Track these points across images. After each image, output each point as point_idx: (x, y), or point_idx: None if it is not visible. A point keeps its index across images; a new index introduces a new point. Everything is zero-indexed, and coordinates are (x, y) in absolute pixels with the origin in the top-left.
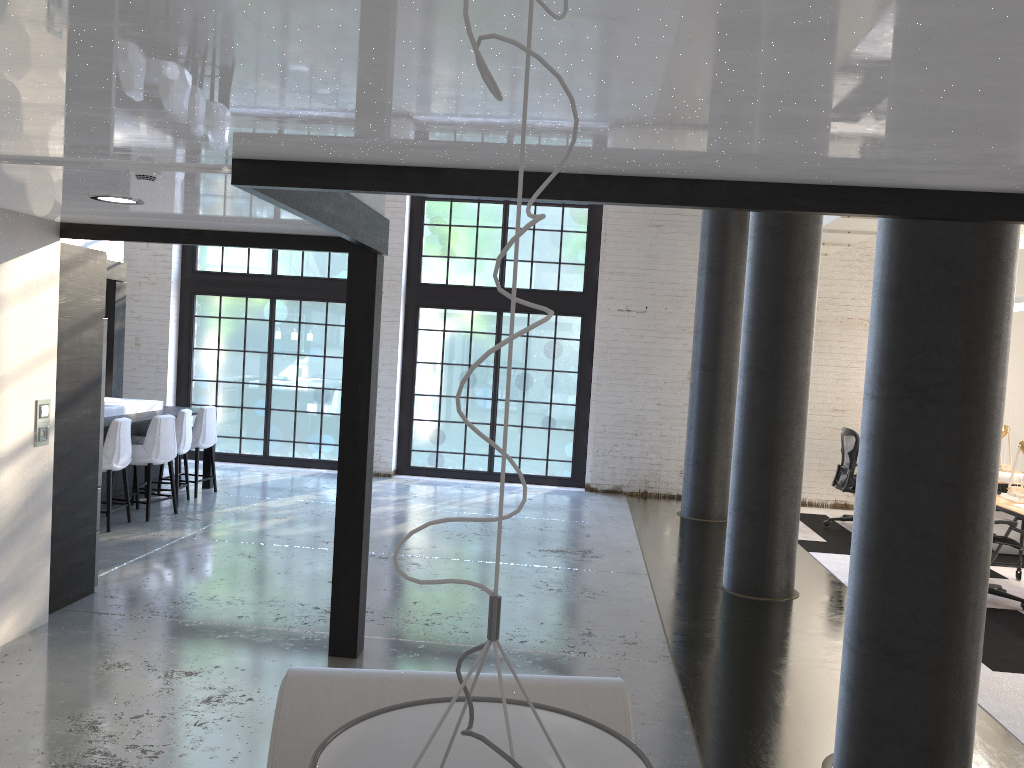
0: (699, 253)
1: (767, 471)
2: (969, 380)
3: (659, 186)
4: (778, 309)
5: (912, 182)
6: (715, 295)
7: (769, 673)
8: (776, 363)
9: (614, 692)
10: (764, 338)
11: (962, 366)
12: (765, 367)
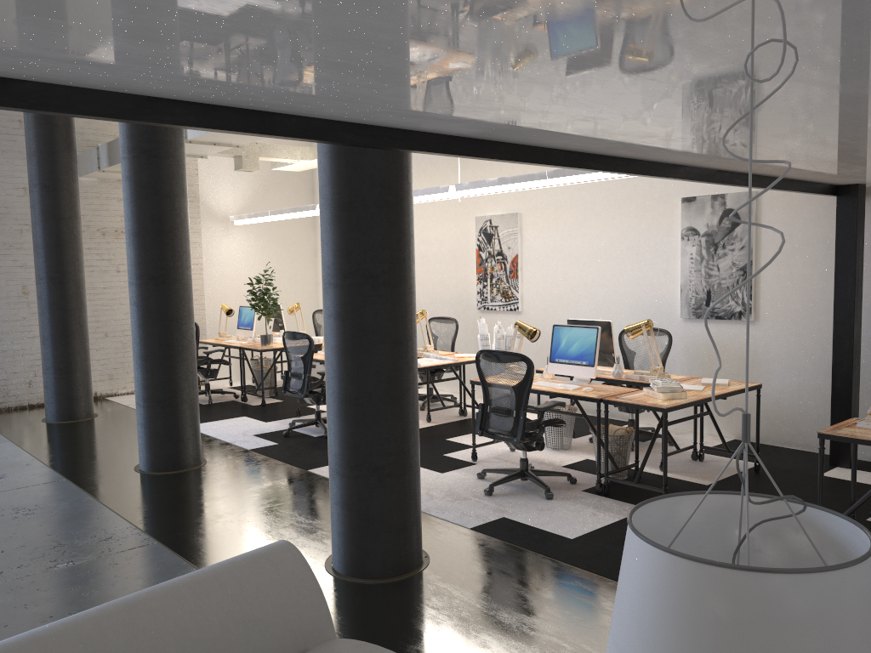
0: (29, 171)
1: (171, 363)
2: (402, 267)
3: (245, 116)
4: (162, 222)
5: (419, 126)
6: (54, 211)
7: (237, 523)
8: (166, 269)
9: (290, 551)
10: (153, 248)
11: (397, 257)
12: (157, 273)
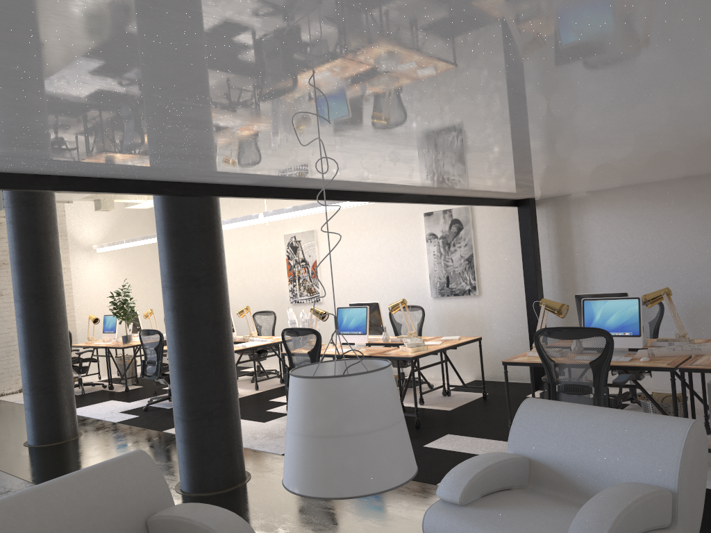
0: None
1: (51, 358)
2: (216, 272)
3: (99, 182)
4: (40, 253)
5: (215, 181)
6: None
7: None
8: (44, 288)
9: (142, 454)
10: (33, 273)
11: (213, 265)
12: (37, 291)
